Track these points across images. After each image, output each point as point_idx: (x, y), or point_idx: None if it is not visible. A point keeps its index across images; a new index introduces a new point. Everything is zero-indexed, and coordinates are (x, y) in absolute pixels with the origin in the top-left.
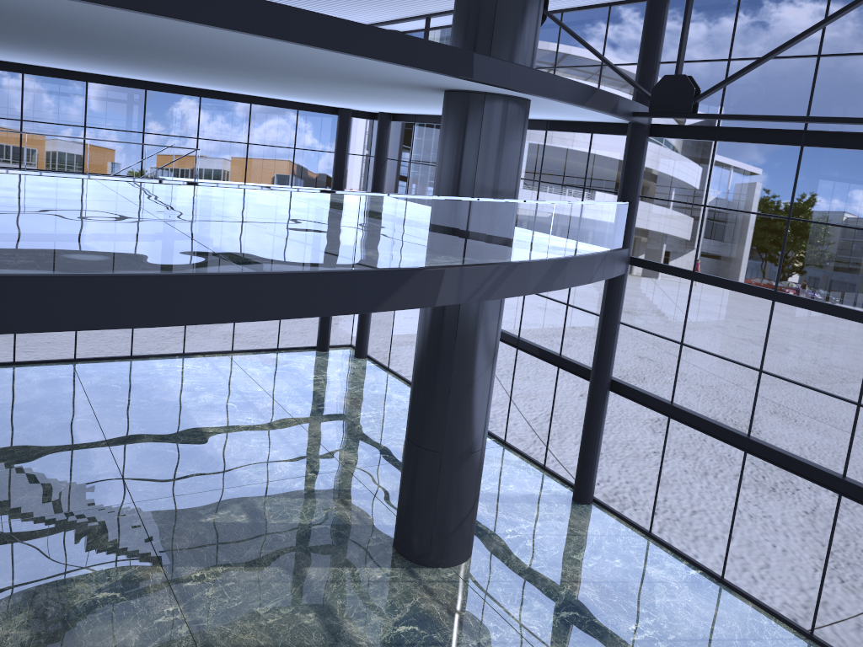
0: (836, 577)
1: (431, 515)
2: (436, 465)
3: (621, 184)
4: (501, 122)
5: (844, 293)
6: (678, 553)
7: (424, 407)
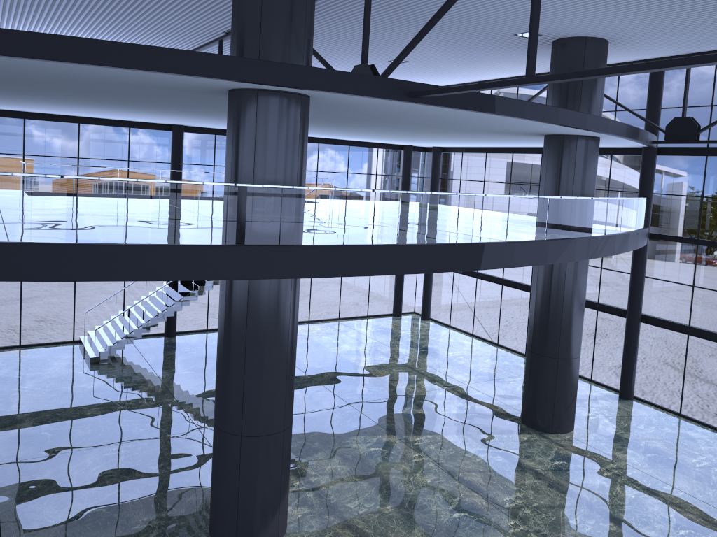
0: None
1: (552, 399)
2: (555, 366)
3: (640, 186)
4: (587, 152)
5: None
6: (703, 423)
7: (544, 330)
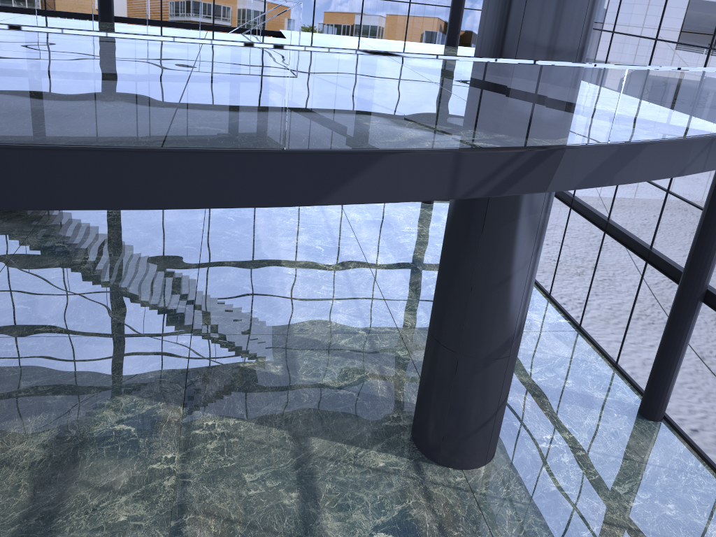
0: None
1: (443, 415)
2: (453, 365)
3: None
4: None
5: None
6: None
7: (444, 300)
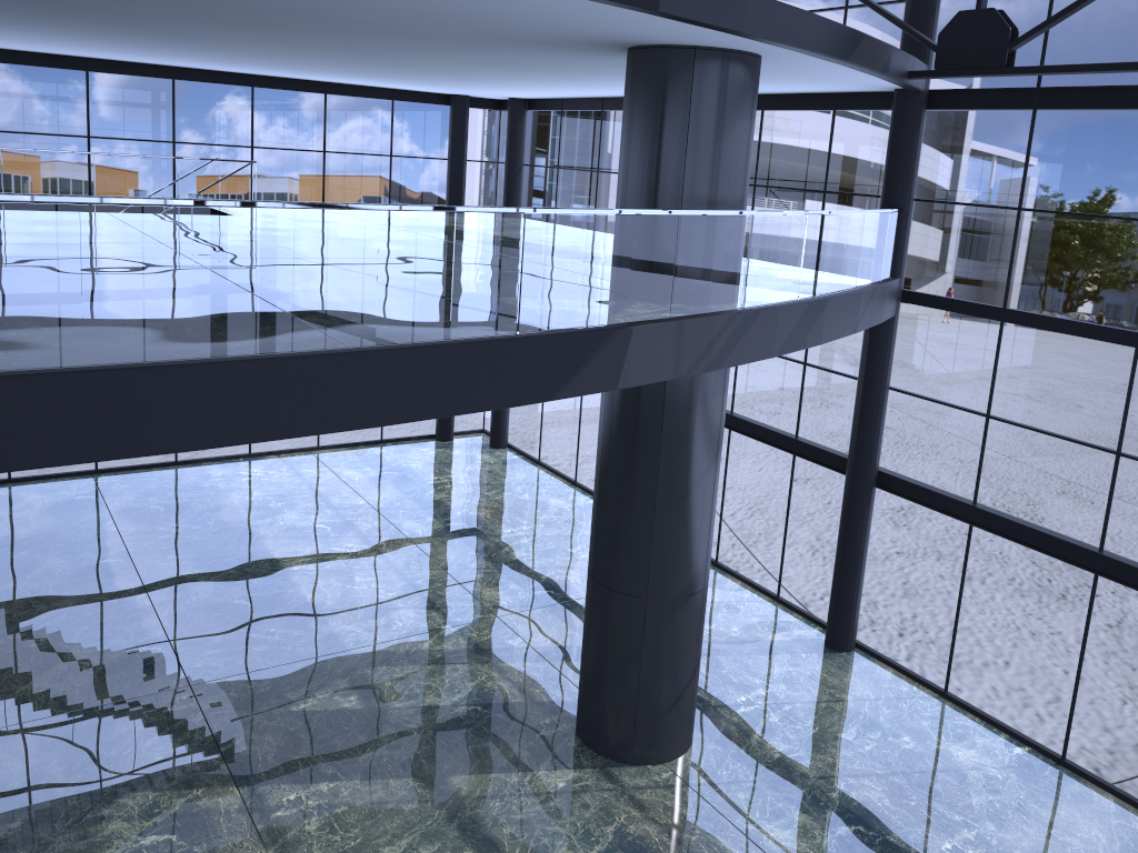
0: (1136, 703)
1: (633, 690)
2: (639, 616)
3: (886, 183)
4: (721, 92)
5: (1137, 324)
6: (991, 721)
7: (616, 531)
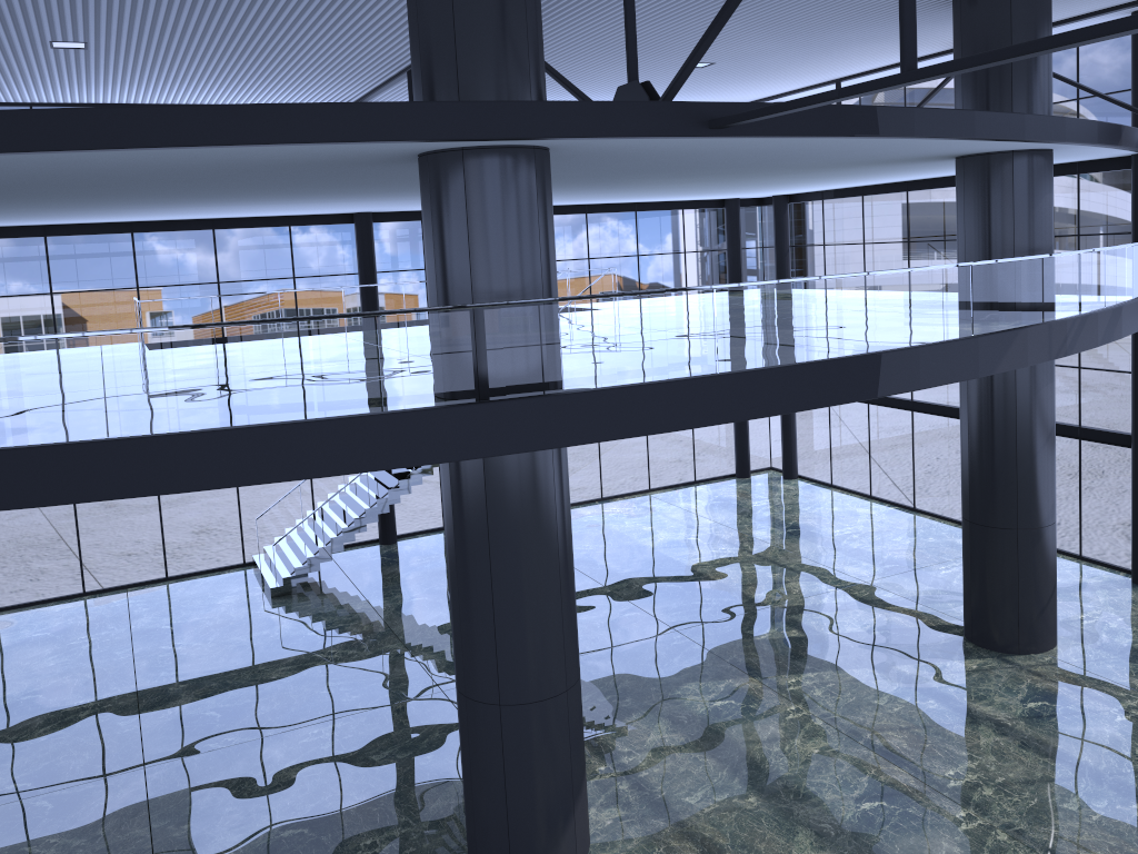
0: None
1: (1014, 598)
2: (1013, 543)
3: (1135, 223)
4: (1033, 177)
5: None
6: None
7: (988, 484)
